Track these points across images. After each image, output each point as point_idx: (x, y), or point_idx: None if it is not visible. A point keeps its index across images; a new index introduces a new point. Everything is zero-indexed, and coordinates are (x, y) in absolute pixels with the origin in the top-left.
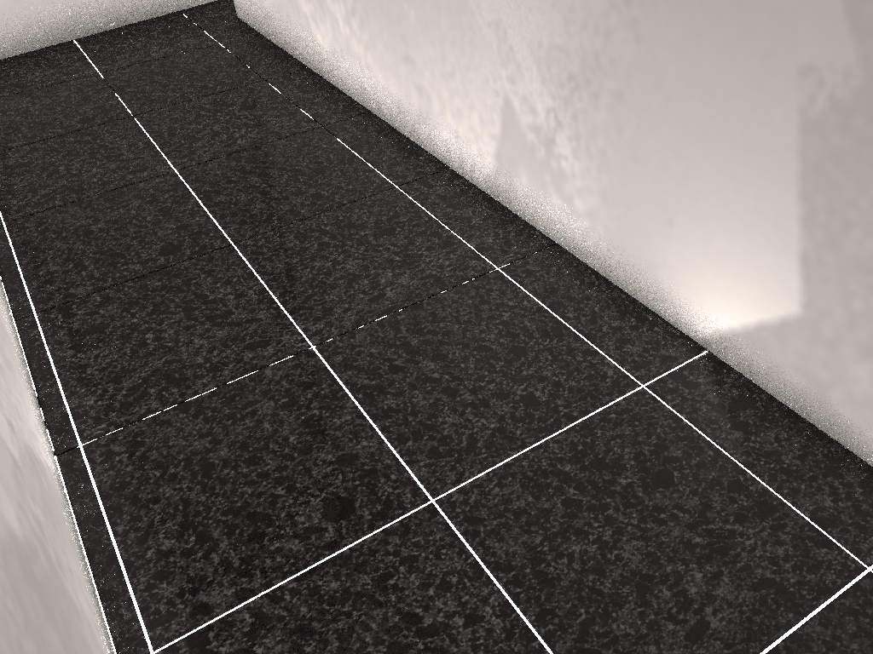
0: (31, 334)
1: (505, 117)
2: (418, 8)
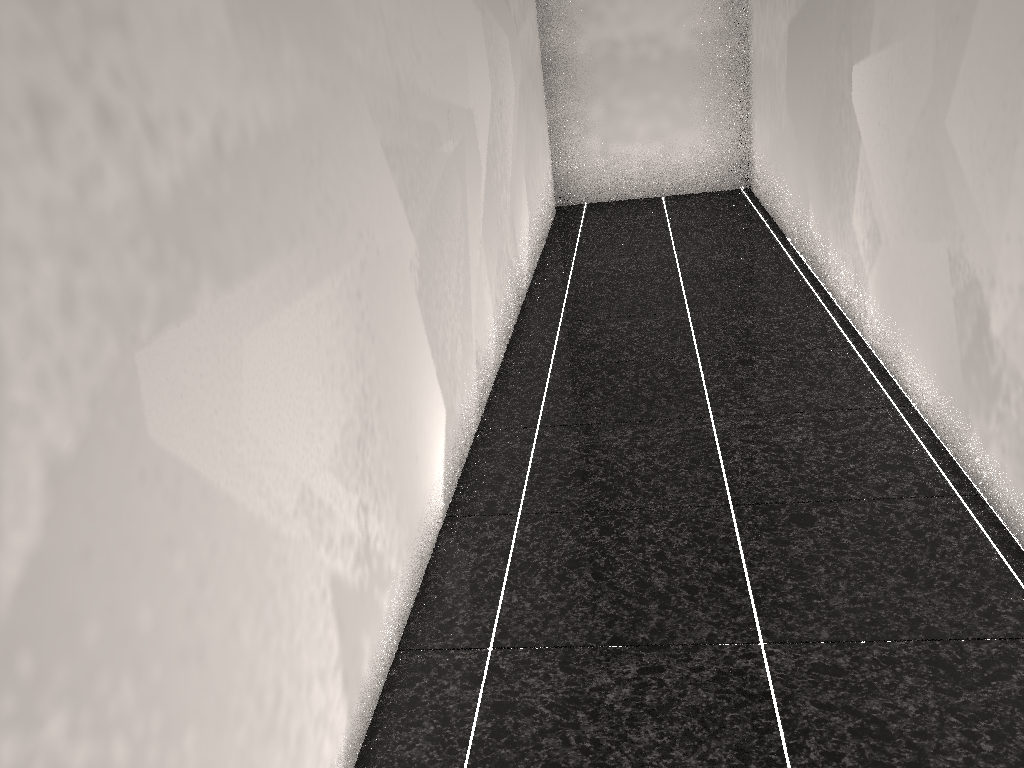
0: None
1: (337, 607)
2: (199, 702)
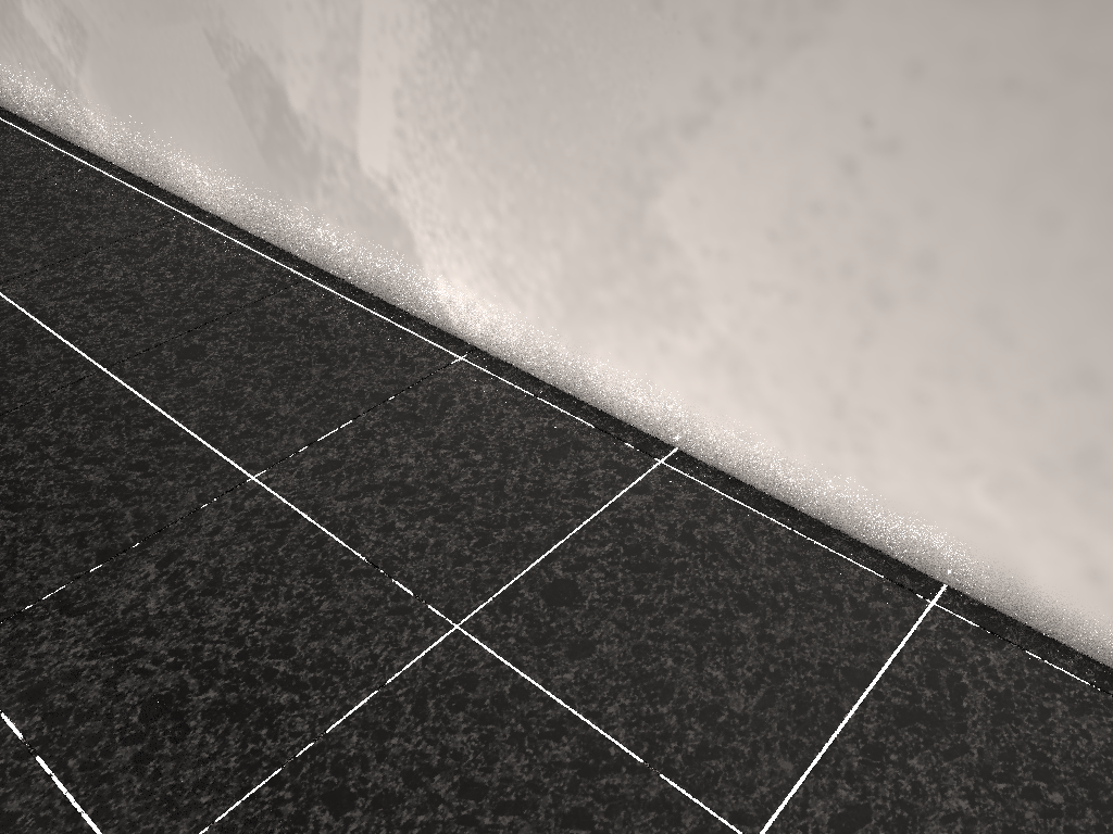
0: (631, 436)
1: None
2: None
